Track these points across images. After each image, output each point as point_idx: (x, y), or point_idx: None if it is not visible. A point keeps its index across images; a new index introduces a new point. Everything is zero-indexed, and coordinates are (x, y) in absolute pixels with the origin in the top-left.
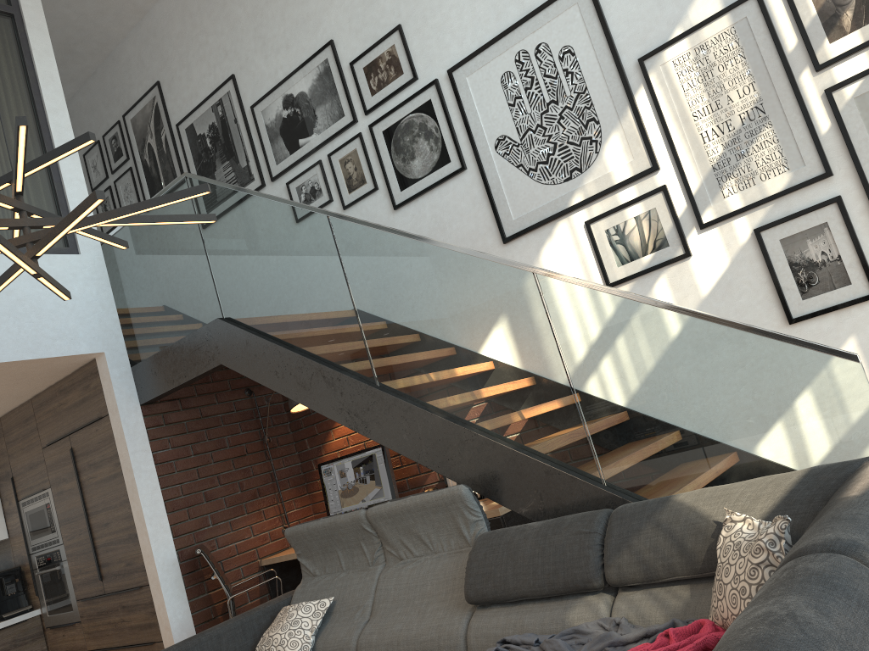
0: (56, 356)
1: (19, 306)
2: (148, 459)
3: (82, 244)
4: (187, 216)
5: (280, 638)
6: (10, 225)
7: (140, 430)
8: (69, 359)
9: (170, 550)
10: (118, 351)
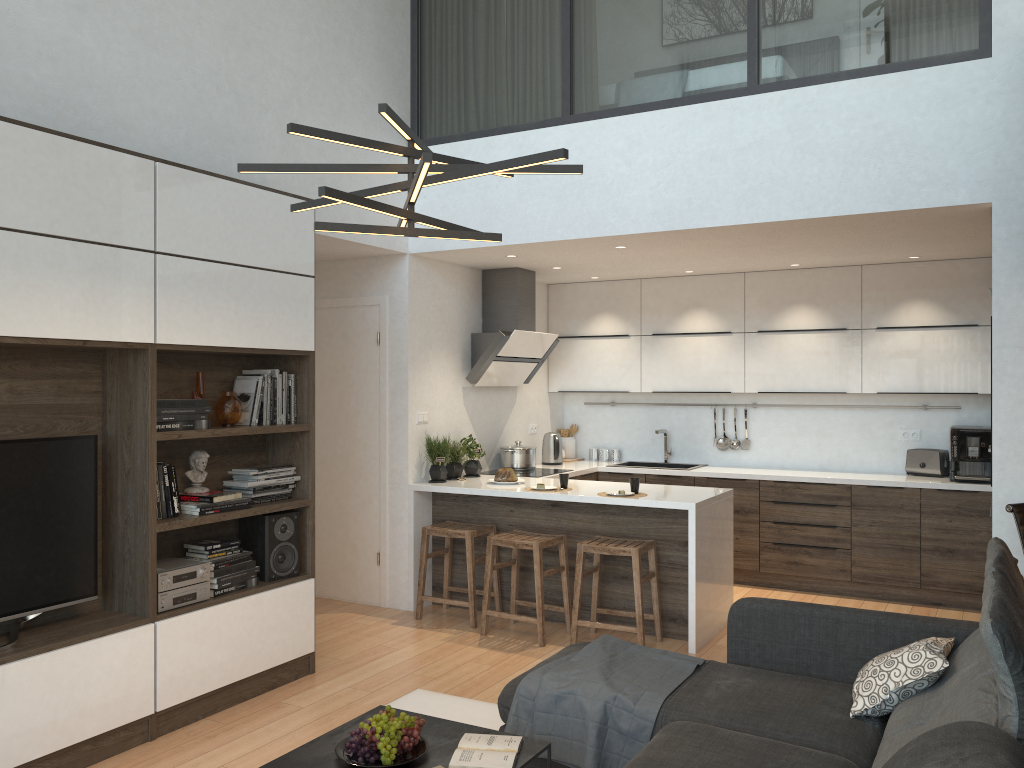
0: (919, 208)
1: (886, 143)
2: (1019, 360)
3: (997, 41)
4: (533, 157)
5: (866, 668)
6: (398, 189)
7: (1019, 317)
8: (949, 210)
9: (1021, 489)
10: (1014, 201)
